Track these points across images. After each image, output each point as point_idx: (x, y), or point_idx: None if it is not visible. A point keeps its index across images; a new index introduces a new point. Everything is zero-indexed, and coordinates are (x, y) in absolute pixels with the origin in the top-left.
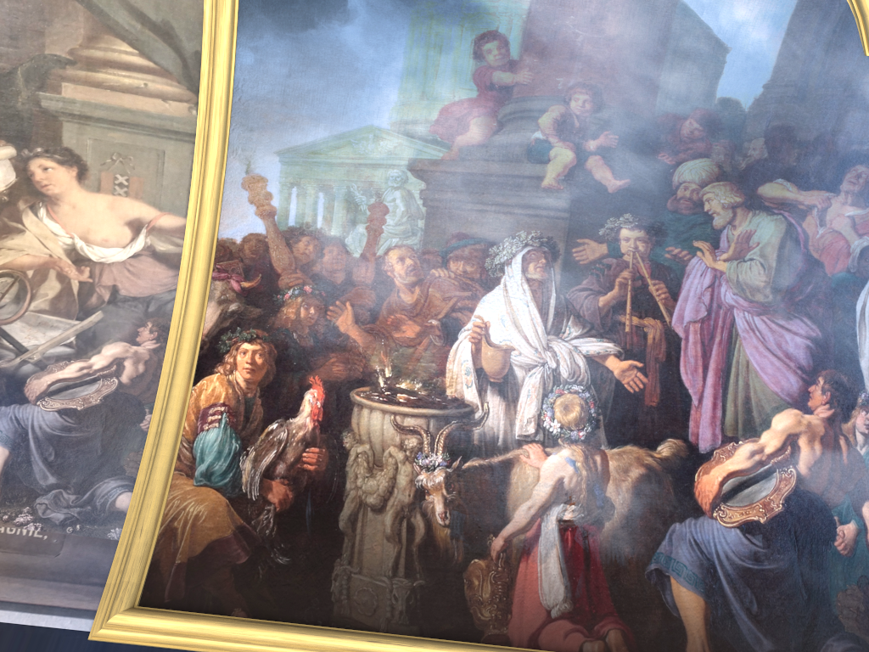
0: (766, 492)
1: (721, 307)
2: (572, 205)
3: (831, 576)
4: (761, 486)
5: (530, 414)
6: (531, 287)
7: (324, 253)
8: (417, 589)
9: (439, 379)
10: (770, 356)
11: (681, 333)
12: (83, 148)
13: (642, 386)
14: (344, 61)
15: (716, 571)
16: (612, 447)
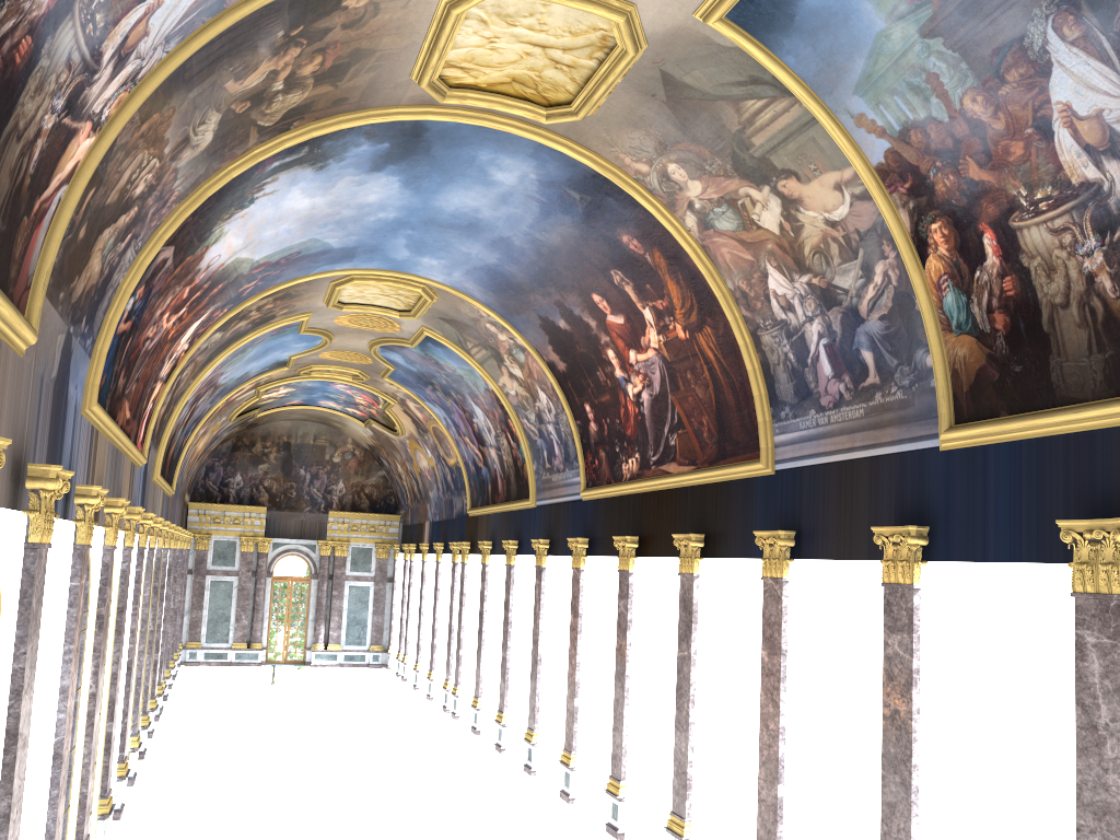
0: None
1: None
2: None
3: None
4: None
5: None
6: (1079, 47)
7: (928, 133)
8: (1108, 360)
9: (1060, 175)
10: None
11: None
12: (786, 164)
13: None
14: (825, 16)
15: None
16: None
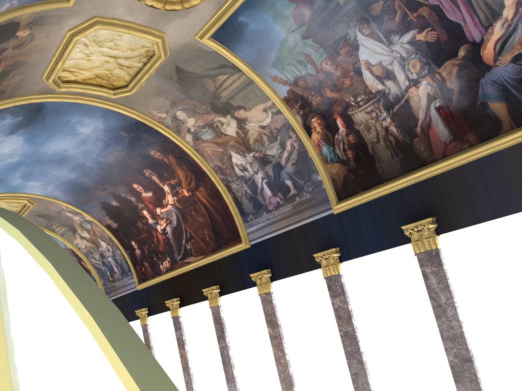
0: (518, 37)
1: None
2: (356, 0)
3: None
4: (514, 36)
5: (403, 78)
6: (369, 37)
7: (307, 80)
8: (401, 159)
9: (367, 89)
10: None
11: (436, 3)
12: (238, 103)
13: (436, 35)
14: (258, 33)
15: (507, 88)
16: (440, 68)
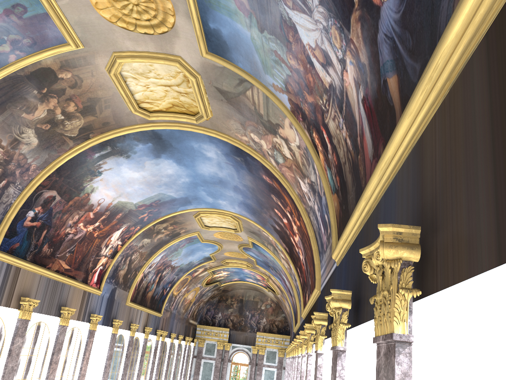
0: None
1: None
2: None
3: None
4: None
5: (335, 60)
6: (295, 9)
7: (291, 84)
8: (355, 189)
9: (323, 85)
10: None
11: None
12: (274, 120)
13: None
14: (233, 37)
15: (395, 42)
16: (350, 31)
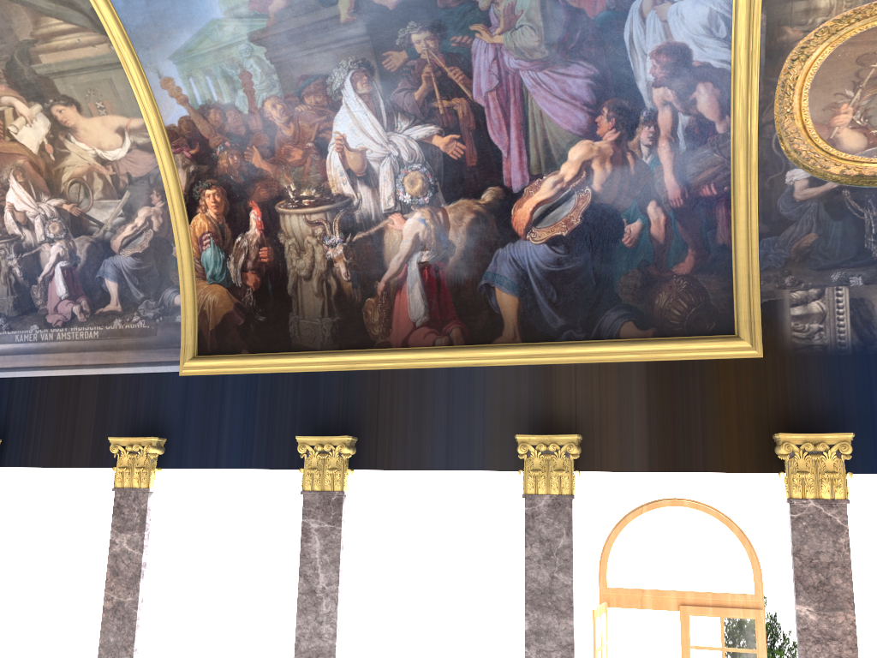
0: (567, 212)
1: (509, 73)
2: (368, 29)
3: (616, 265)
4: (563, 207)
5: (389, 193)
6: (364, 100)
7: (227, 117)
8: (336, 323)
9: (325, 184)
10: (558, 101)
11: (482, 103)
12: (71, 92)
13: (463, 153)
14: None
15: (528, 278)
16: (449, 204)
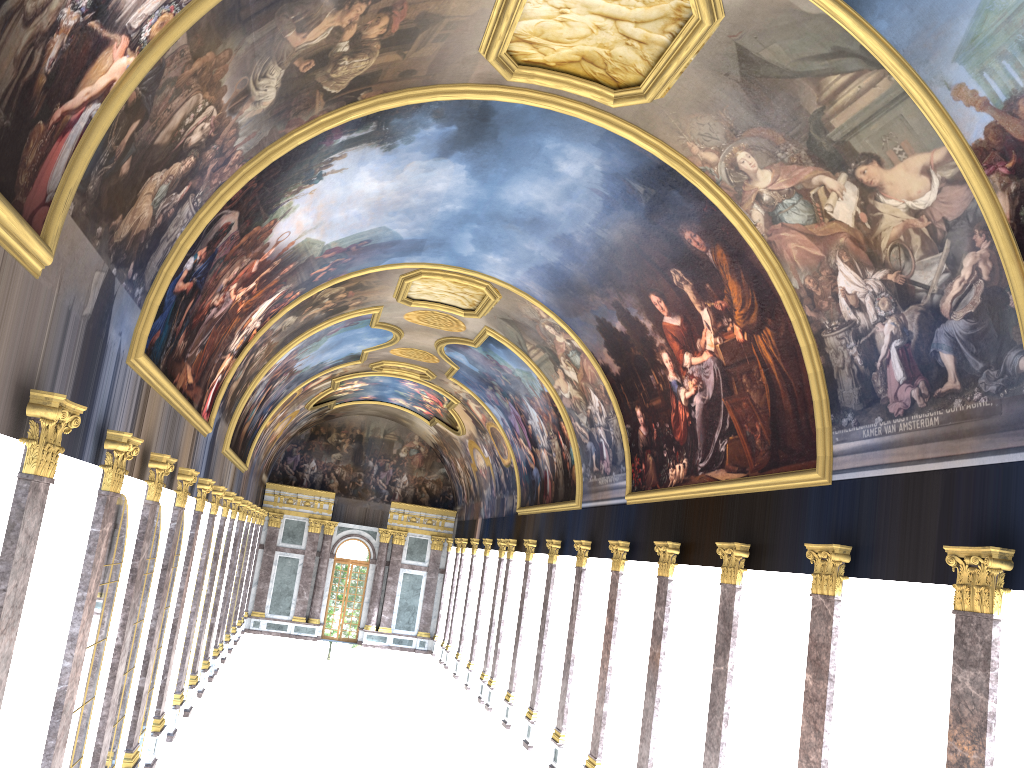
0: None
1: None
2: None
3: None
4: None
5: None
6: None
7: None
8: None
9: None
10: None
11: None
12: (867, 147)
13: None
14: None
15: None
16: None
